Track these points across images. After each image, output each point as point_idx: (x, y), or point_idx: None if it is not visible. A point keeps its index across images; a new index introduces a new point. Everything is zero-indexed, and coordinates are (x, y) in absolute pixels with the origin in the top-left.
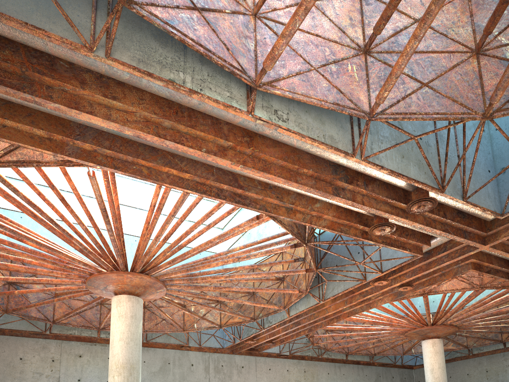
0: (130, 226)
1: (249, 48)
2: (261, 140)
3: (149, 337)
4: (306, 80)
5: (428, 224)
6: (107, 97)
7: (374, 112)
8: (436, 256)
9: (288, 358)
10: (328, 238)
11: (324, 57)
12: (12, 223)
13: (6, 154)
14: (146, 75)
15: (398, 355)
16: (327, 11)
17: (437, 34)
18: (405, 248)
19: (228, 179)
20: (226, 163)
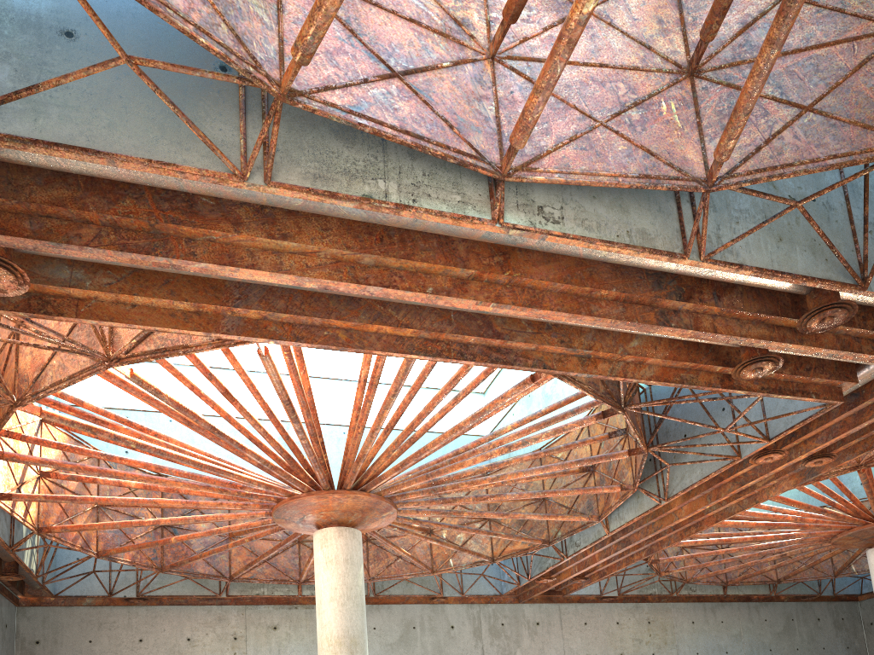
0: (333, 410)
1: (487, 116)
2: (523, 255)
3: (379, 588)
4: (588, 146)
5: (846, 346)
6: (273, 237)
7: (714, 177)
8: (872, 398)
9: (616, 601)
10: (666, 388)
11: (616, 101)
12: (157, 436)
13: (140, 343)
14: (328, 197)
15: (825, 579)
16: (616, 19)
17: (824, 11)
18: (807, 393)
19: (476, 325)
20: (468, 305)
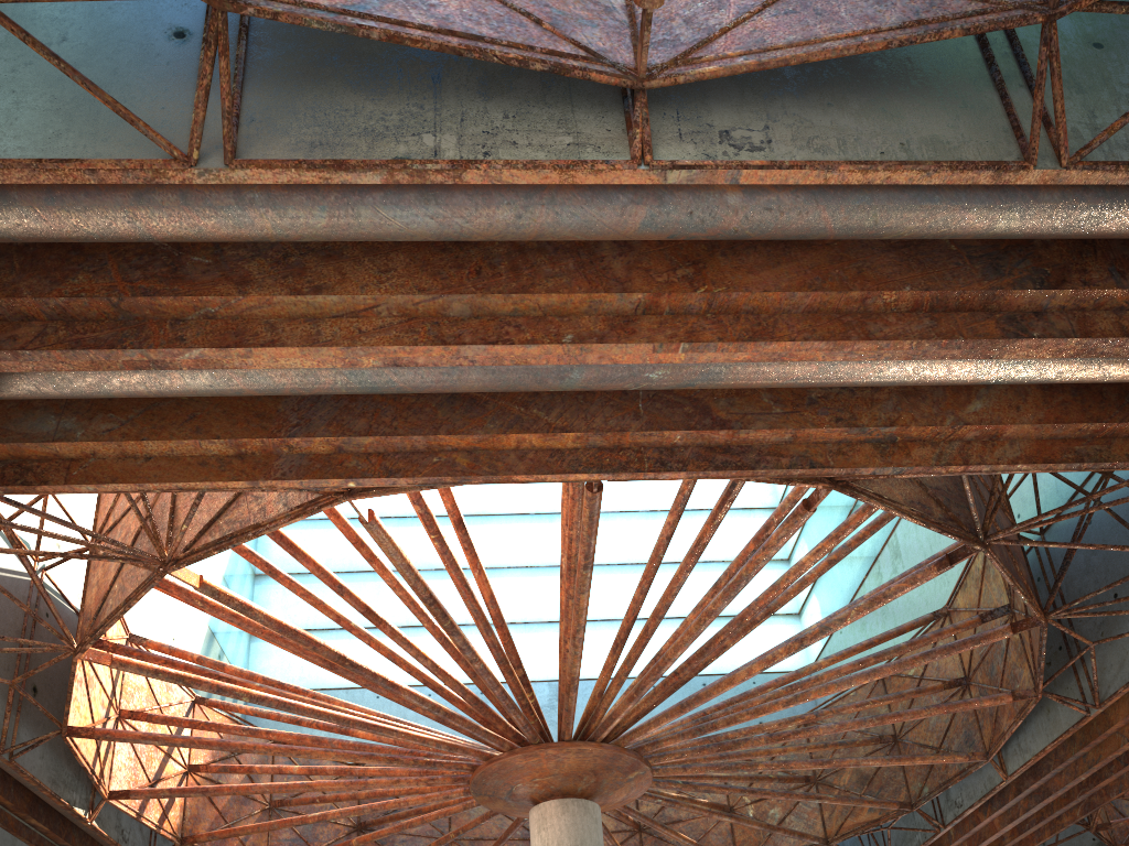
0: (587, 660)
1: (609, 6)
2: (730, 260)
3: None
4: (800, 7)
5: None
6: (299, 293)
7: None
8: None
9: None
10: (1070, 531)
11: None
12: (316, 698)
13: (203, 534)
14: (333, 171)
15: None
16: None
17: None
18: None
19: (683, 414)
20: (640, 355)
